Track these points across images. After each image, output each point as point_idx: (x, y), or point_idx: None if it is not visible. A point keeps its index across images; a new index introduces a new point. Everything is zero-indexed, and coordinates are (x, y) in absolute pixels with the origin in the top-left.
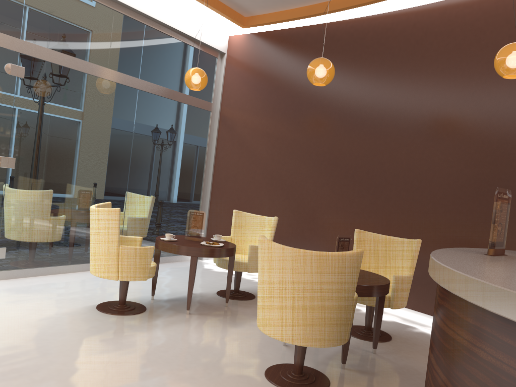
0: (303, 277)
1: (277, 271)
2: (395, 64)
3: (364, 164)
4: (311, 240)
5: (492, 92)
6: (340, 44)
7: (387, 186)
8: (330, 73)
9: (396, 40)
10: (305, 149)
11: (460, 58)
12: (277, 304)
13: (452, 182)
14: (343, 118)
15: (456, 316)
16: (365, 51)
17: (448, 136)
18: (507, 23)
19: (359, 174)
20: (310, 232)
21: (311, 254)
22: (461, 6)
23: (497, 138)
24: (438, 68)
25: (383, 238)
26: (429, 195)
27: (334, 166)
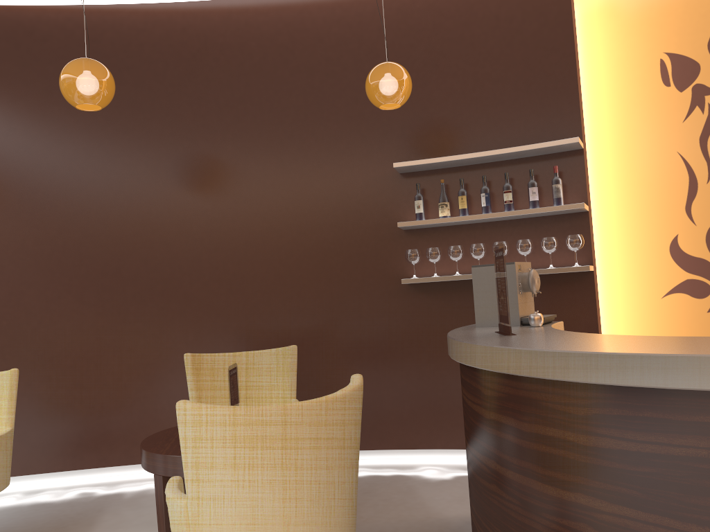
0: (308, 454)
1: (255, 462)
2: (163, 87)
3: (137, 248)
4: (53, 397)
5: (317, 132)
6: (50, 46)
7: (184, 278)
8: (112, 87)
9: (158, 49)
10: (7, 234)
11: (265, 84)
12: (263, 528)
13: (285, 257)
14: (81, 174)
15: (661, 421)
16: (104, 62)
17: (268, 193)
18: (320, 42)
19: (130, 266)
20: (49, 384)
21: (316, 407)
22: (252, 11)
23: (335, 192)
24: (235, 97)
25: (228, 358)
26: (254, 281)
27: (79, 258)
